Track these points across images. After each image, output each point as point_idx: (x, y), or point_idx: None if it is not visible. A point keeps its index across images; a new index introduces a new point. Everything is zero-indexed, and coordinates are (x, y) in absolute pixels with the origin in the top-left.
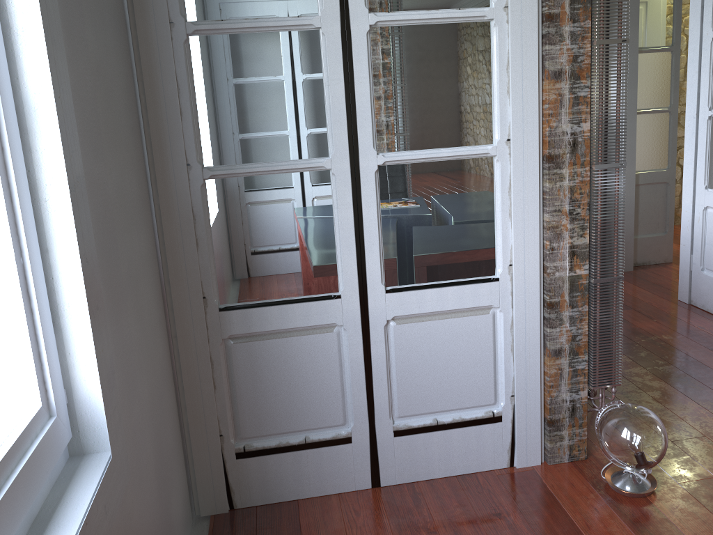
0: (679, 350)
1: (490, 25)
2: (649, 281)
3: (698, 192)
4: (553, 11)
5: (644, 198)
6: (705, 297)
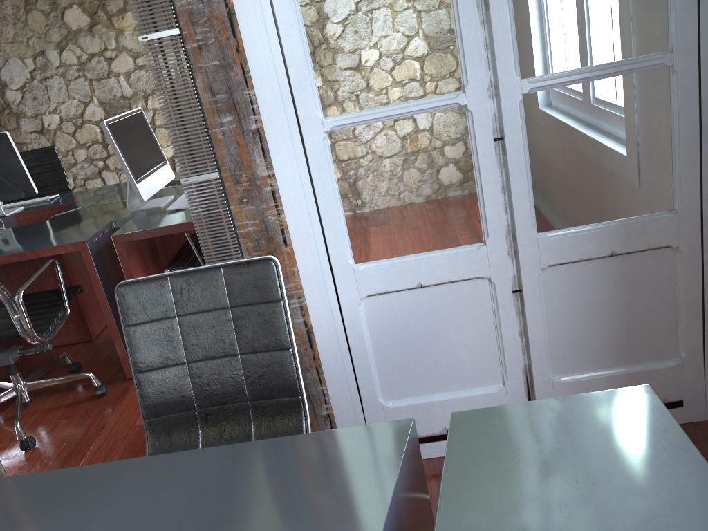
0: None
1: None
2: None
3: None
4: None
5: None
6: None
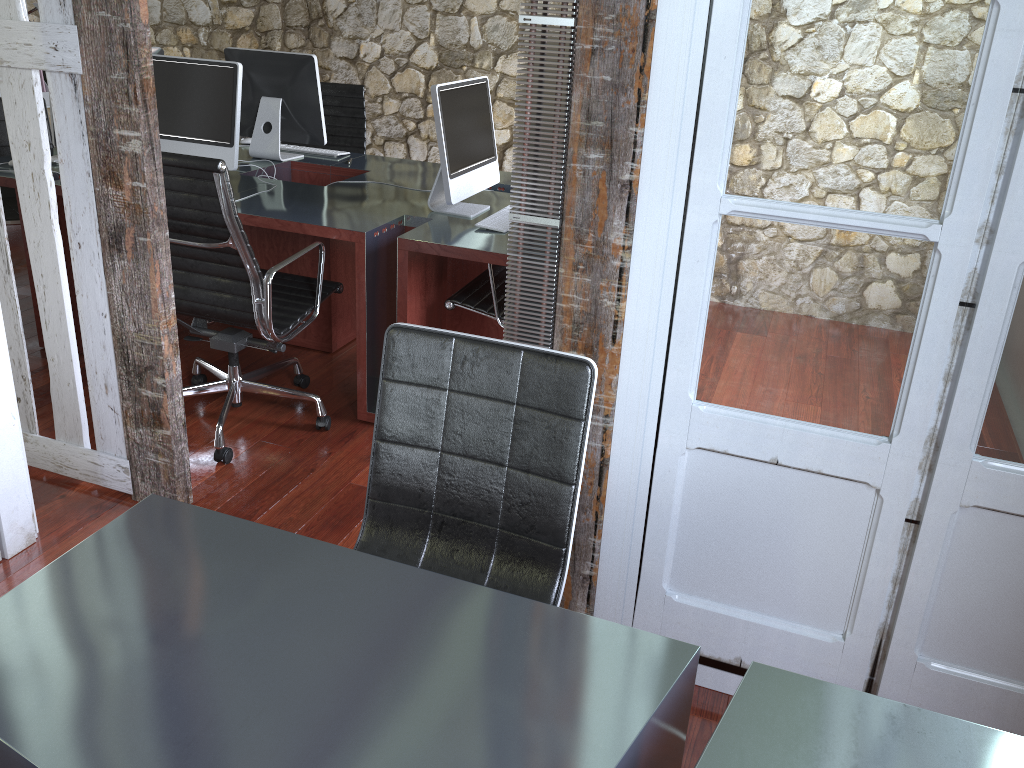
0: None
1: None
2: None
3: None
4: None
5: None
6: None
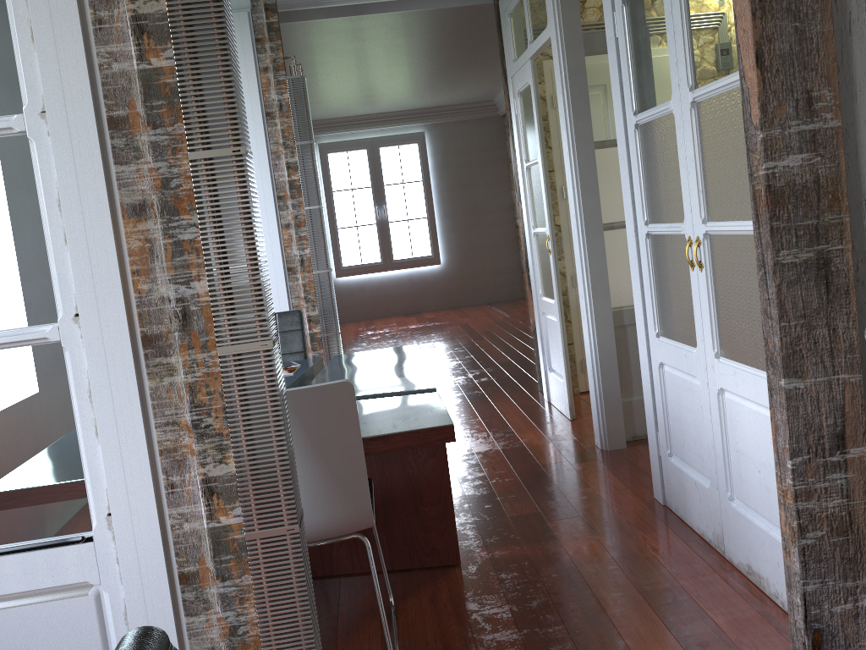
0: (594, 593)
1: (28, 140)
2: (636, 465)
3: (651, 341)
4: (118, 113)
5: (636, 344)
6: (677, 496)
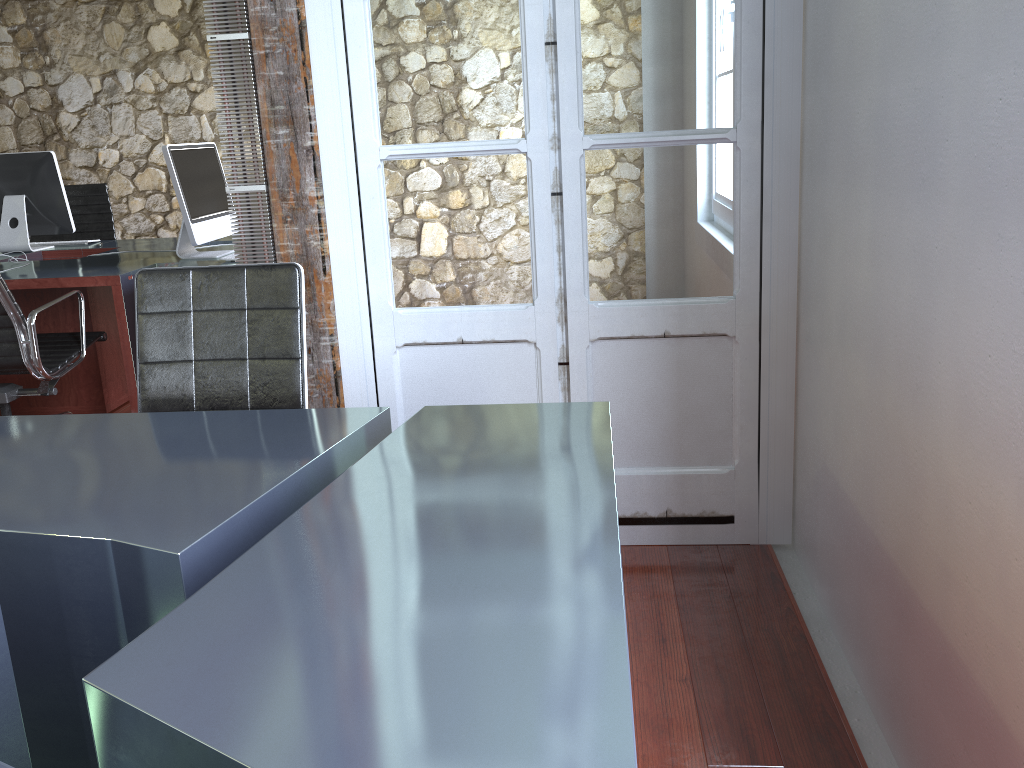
0: None
1: None
2: None
3: None
4: None
5: None
6: None
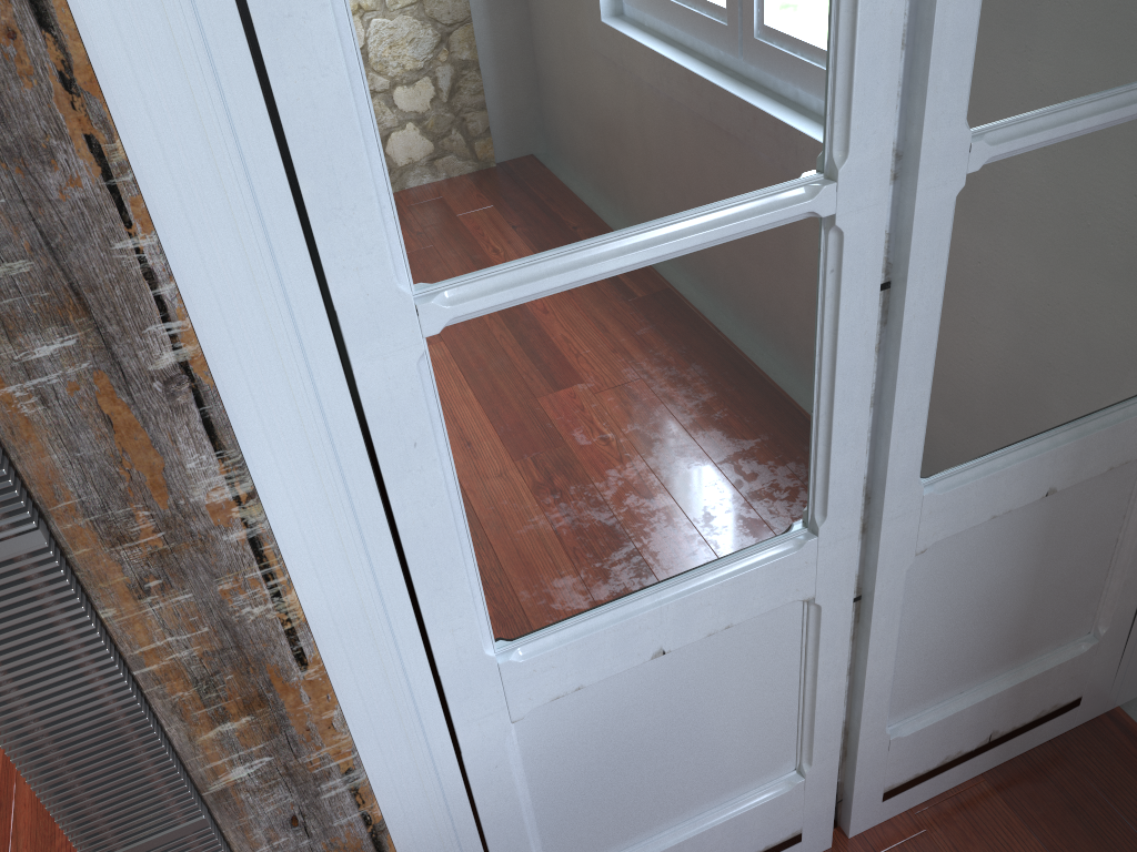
0: None
1: None
2: None
3: None
4: None
5: None
6: None
